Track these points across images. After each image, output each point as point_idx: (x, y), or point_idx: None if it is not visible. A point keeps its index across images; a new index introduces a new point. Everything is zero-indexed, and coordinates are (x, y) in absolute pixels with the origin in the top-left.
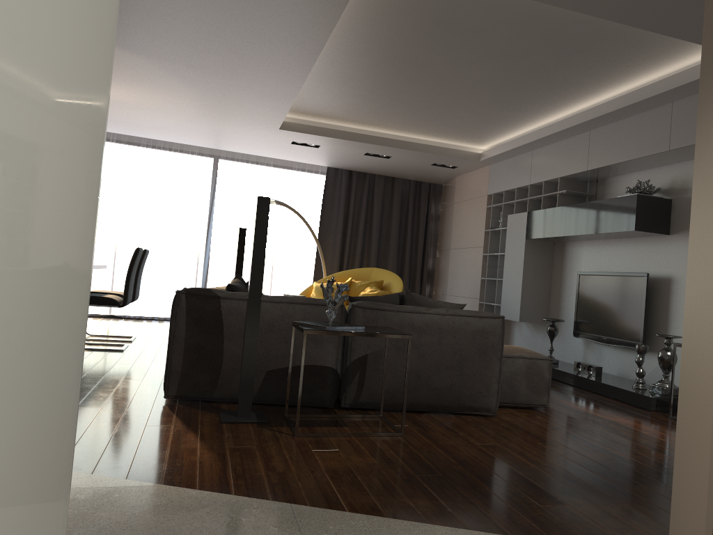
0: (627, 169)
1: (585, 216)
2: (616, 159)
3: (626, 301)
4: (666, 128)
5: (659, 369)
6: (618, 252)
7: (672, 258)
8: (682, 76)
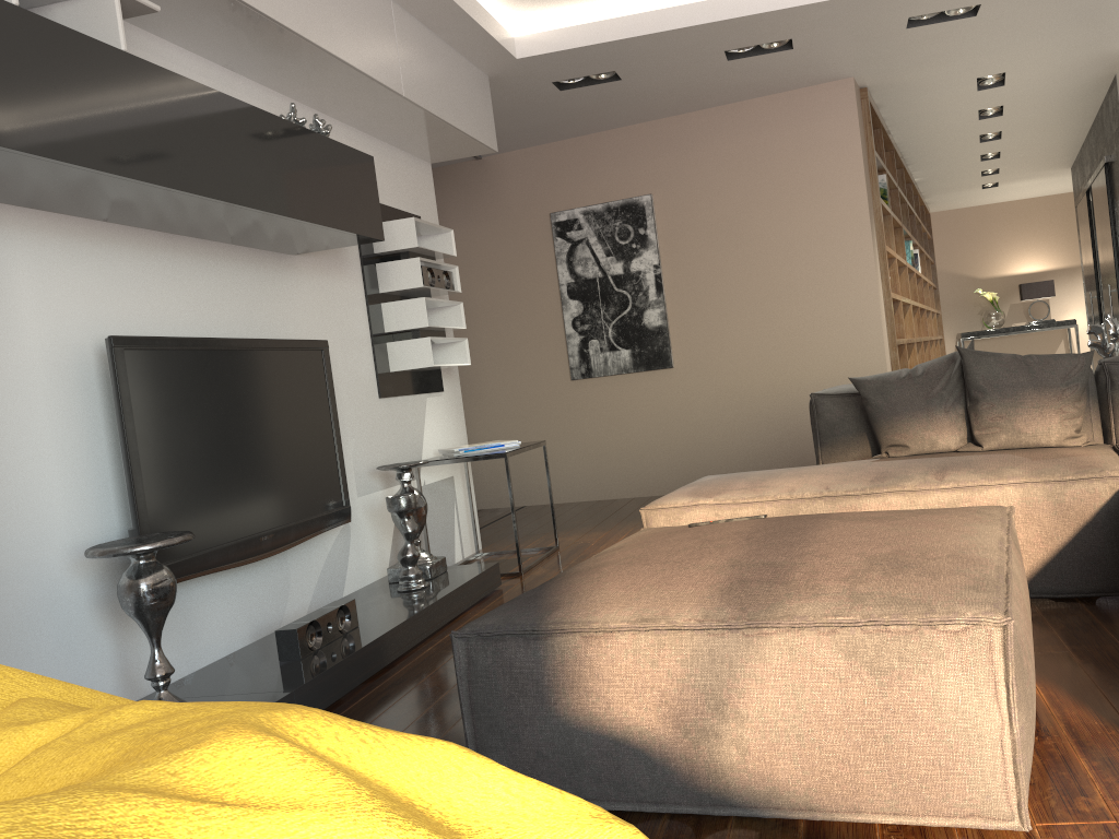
0: (222, 43)
1: (264, 153)
2: (315, 35)
3: (296, 415)
4: (392, 46)
5: (332, 560)
6: (175, 278)
7: (307, 310)
8: (468, 2)
